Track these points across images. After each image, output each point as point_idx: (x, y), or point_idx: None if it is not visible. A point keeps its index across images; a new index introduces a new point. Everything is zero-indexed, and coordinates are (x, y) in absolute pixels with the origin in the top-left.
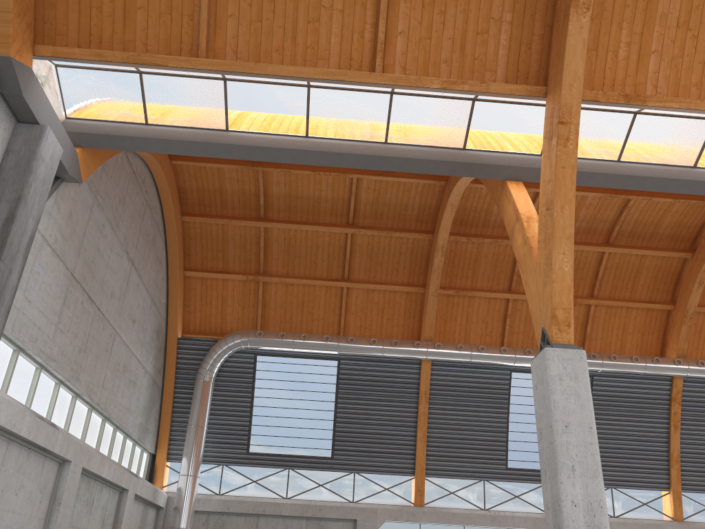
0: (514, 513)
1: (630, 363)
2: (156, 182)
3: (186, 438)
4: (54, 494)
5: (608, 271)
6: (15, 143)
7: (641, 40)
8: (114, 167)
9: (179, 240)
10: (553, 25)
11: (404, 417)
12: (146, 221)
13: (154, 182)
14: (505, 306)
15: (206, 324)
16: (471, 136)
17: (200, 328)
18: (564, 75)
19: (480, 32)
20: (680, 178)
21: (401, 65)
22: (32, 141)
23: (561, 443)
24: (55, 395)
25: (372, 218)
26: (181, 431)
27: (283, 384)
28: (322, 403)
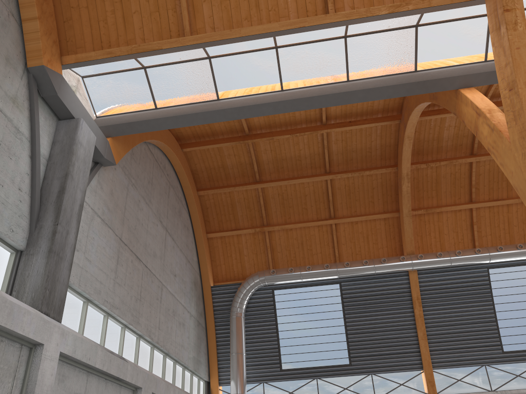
0: (519, 390)
1: None
2: (174, 167)
3: (230, 364)
4: None
5: None
6: (59, 135)
7: None
8: (140, 156)
9: (199, 210)
10: None
11: (403, 321)
12: (172, 197)
13: (172, 167)
14: (470, 216)
15: (230, 272)
16: (420, 59)
17: (226, 276)
18: None
19: None
20: None
21: (350, 5)
22: (70, 131)
23: None
24: (122, 337)
25: (344, 164)
26: (226, 360)
27: (299, 310)
28: (333, 320)
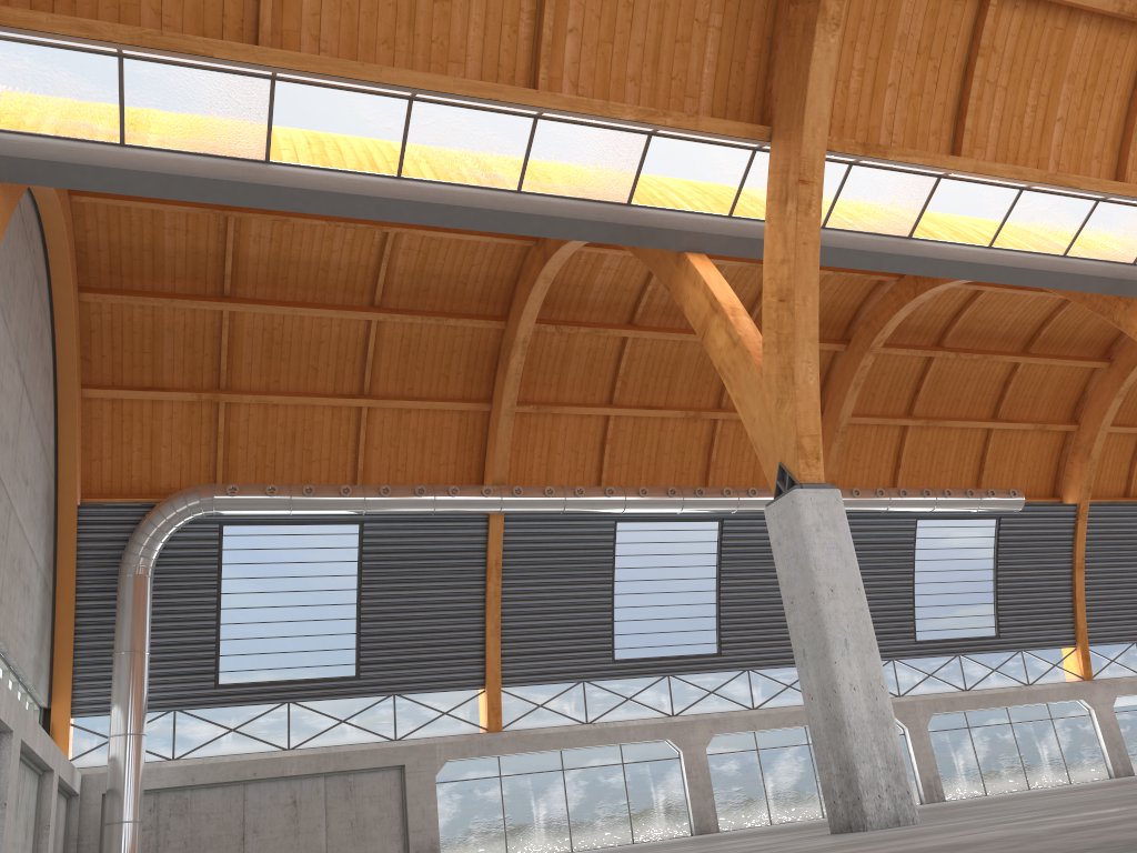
0: (628, 722)
1: (772, 498)
2: (46, 235)
3: (115, 674)
4: None
5: None
6: None
7: (876, 68)
8: None
9: (77, 336)
10: (773, 37)
11: (466, 602)
12: (35, 304)
13: (41, 233)
14: (603, 427)
15: (123, 478)
16: (641, 187)
17: (112, 486)
18: (806, 115)
19: (680, 40)
20: (895, 252)
21: (572, 79)
22: None
23: (829, 613)
24: None
25: (411, 295)
26: (94, 664)
27: (270, 569)
28: (337, 593)
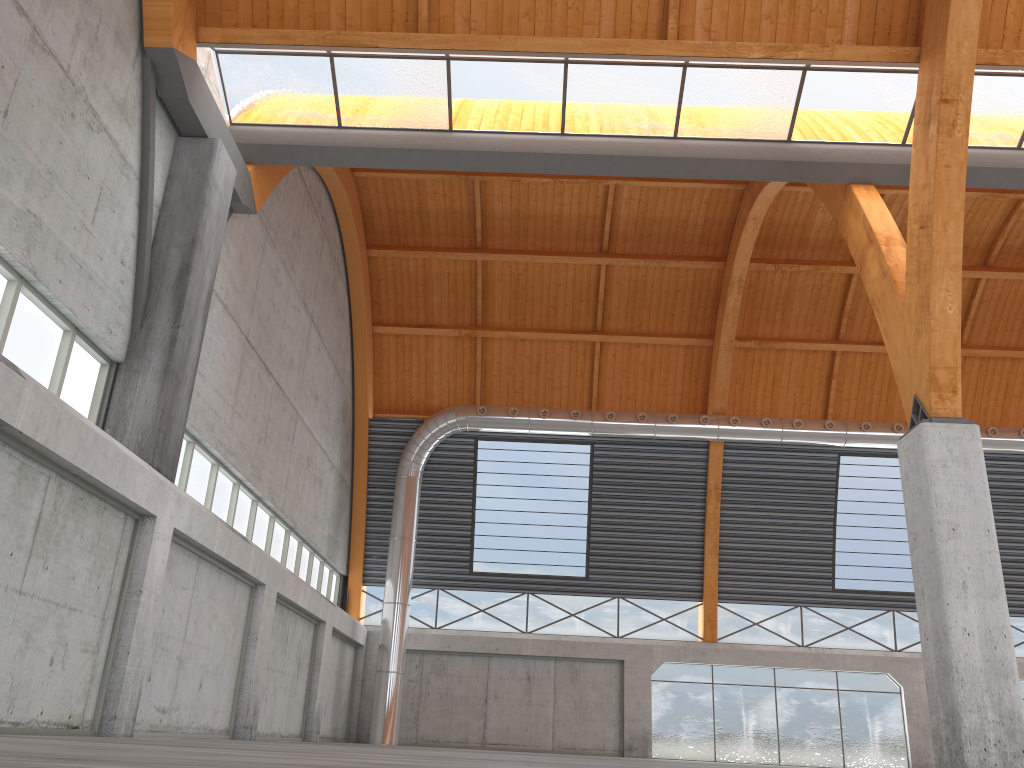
0: (845, 651)
1: (1016, 439)
2: (334, 204)
3: (389, 554)
4: (248, 627)
5: (985, 306)
6: (179, 166)
7: None
8: (286, 187)
9: (365, 284)
10: None
11: (686, 521)
12: (325, 259)
13: (331, 203)
14: (830, 362)
15: (405, 398)
16: (800, 122)
17: (397, 404)
18: (949, 30)
19: None
20: None
21: (704, 25)
22: (200, 162)
23: (947, 553)
24: (234, 499)
25: (635, 241)
26: (379, 545)
27: (515, 479)
28: (570, 504)
